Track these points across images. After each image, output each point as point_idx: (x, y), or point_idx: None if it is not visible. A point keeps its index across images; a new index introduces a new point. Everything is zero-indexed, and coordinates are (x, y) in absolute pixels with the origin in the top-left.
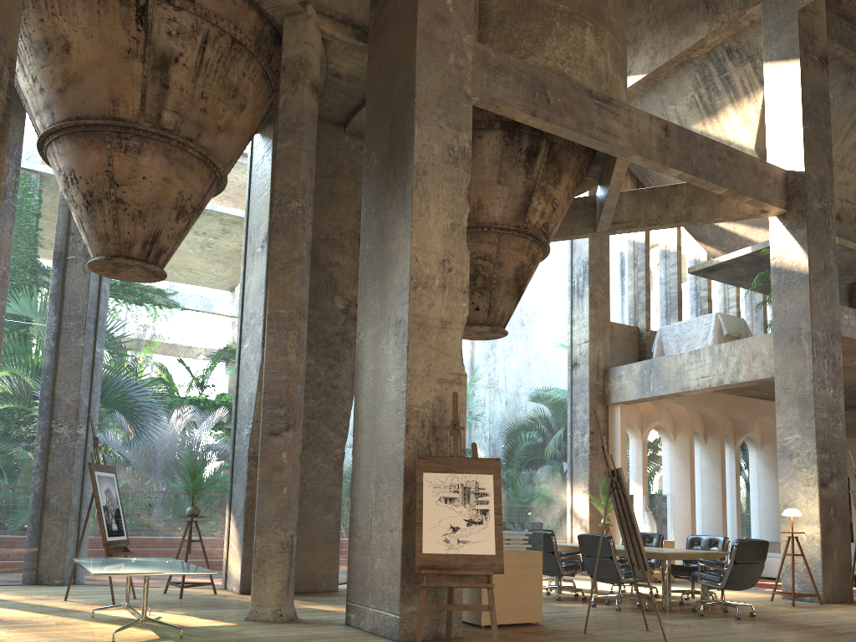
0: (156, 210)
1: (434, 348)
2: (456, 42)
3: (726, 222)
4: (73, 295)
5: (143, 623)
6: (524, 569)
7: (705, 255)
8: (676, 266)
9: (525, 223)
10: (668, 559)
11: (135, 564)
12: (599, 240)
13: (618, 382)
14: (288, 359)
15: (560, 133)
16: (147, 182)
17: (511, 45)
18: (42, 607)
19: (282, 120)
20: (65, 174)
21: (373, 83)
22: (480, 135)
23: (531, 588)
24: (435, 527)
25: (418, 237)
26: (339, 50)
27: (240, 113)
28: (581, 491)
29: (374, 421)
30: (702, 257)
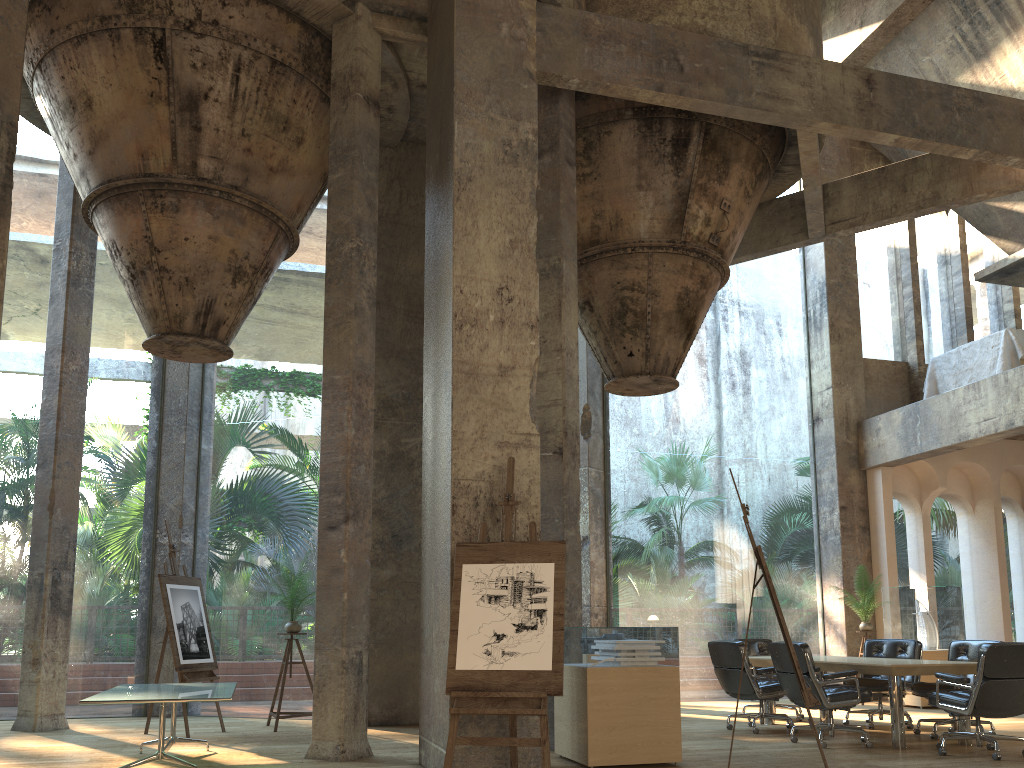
0: (206, 275)
1: (489, 402)
2: (510, 8)
3: (1023, 203)
4: (173, 387)
5: (159, 760)
6: (651, 691)
7: (1006, 254)
8: (961, 273)
9: (682, 236)
10: (894, 675)
11: (165, 690)
12: (840, 251)
13: (875, 438)
14: (345, 434)
15: (704, 108)
16: (191, 244)
17: (630, 6)
18: (108, 741)
19: (332, 147)
20: (109, 247)
21: (430, 82)
22: (608, 131)
23: (663, 715)
24: (474, 634)
25: (463, 263)
26: (415, 54)
27: (297, 148)
28: (833, 588)
29: (433, 503)
30: (1003, 258)
